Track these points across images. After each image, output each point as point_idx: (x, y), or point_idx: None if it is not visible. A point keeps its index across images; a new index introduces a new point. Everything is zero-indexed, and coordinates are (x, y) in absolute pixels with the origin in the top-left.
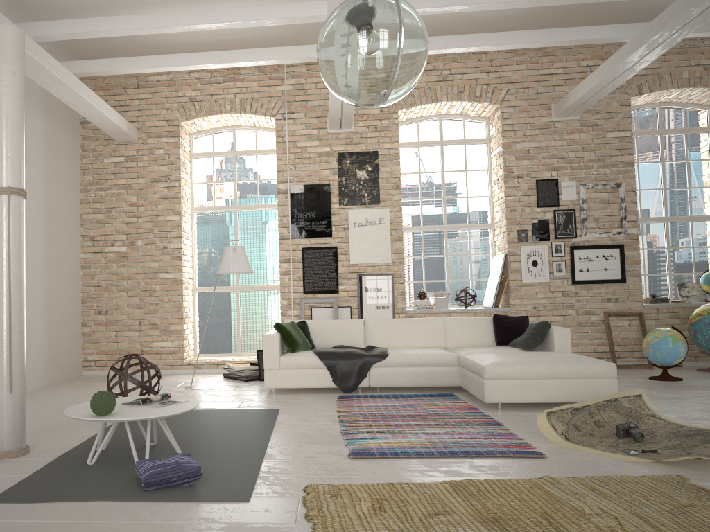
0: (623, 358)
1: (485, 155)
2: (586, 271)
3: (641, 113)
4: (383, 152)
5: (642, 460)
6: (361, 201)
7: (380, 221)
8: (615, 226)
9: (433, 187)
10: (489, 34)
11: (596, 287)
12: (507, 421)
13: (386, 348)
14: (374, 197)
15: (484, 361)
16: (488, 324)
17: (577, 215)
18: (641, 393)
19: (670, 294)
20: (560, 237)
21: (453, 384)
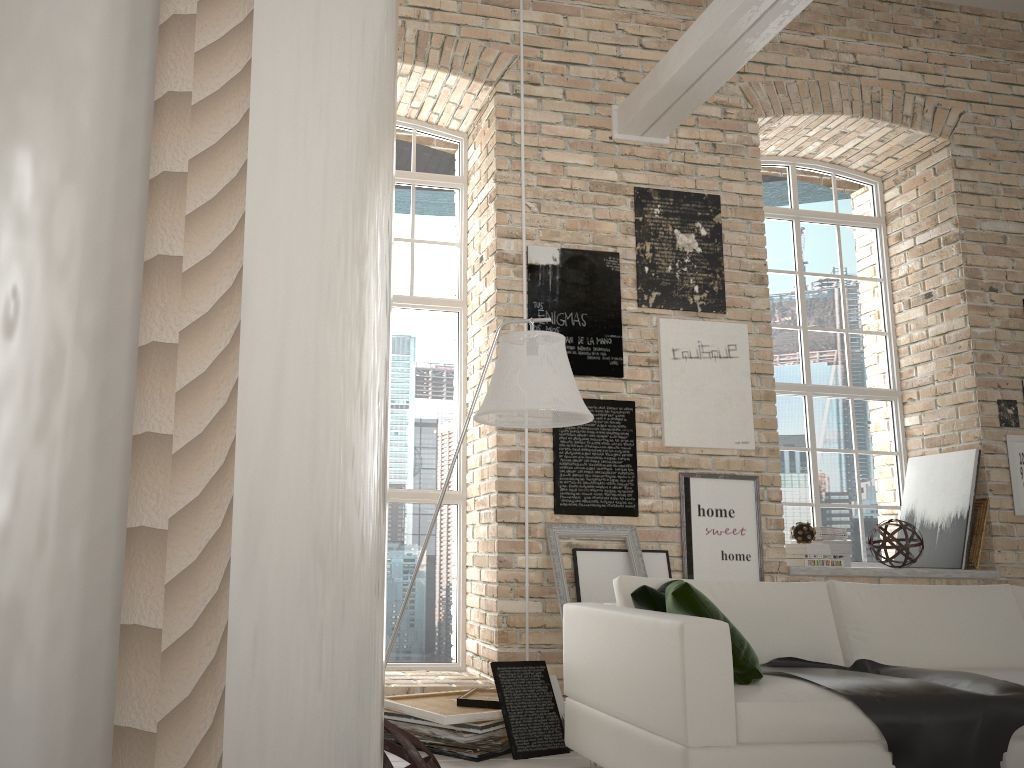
0: None
1: (876, 250)
2: None
3: None
4: (731, 201)
5: None
6: (687, 303)
7: (729, 351)
8: None
9: (782, 302)
10: None
11: None
12: None
13: (974, 674)
14: (714, 295)
15: None
16: None
17: None
18: None
19: None
20: None
21: None
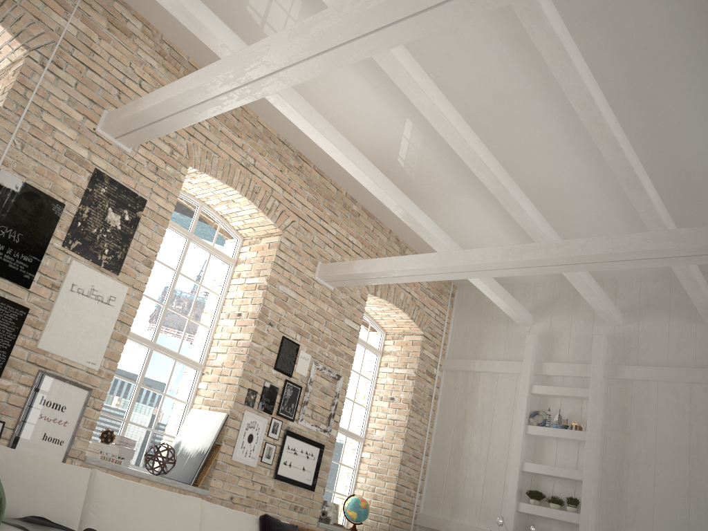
0: None
1: (225, 278)
2: (288, 466)
3: None
4: (152, 207)
5: None
6: (96, 258)
7: (109, 300)
8: (324, 422)
9: (161, 285)
10: (358, 152)
11: (291, 488)
12: None
13: None
14: (116, 261)
15: None
16: (254, 528)
17: (301, 395)
18: None
19: None
20: (281, 415)
21: None
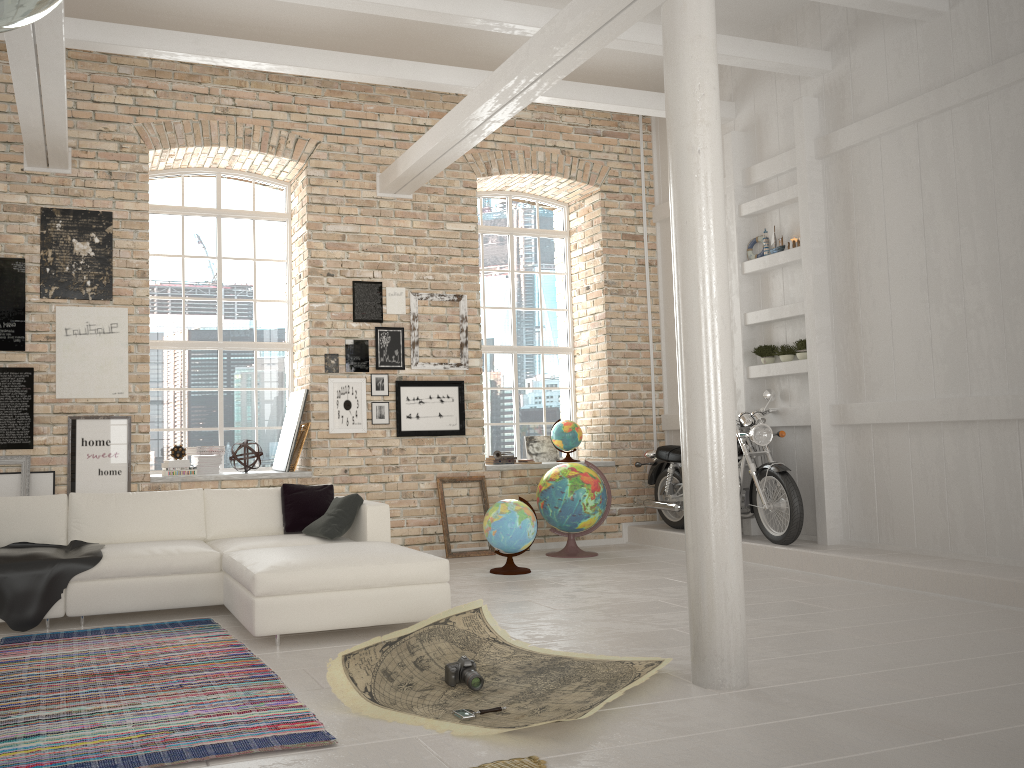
0: (460, 542)
1: (284, 239)
2: (415, 418)
3: (489, 203)
4: (122, 216)
5: (481, 730)
6: (80, 294)
7: (112, 328)
8: (454, 355)
9: (204, 280)
10: (290, 48)
11: (428, 440)
12: (285, 668)
13: (102, 546)
14: (104, 287)
15: (257, 564)
16: (274, 499)
17: (407, 337)
18: (480, 606)
19: (517, 451)
20: (383, 368)
21: (212, 602)
